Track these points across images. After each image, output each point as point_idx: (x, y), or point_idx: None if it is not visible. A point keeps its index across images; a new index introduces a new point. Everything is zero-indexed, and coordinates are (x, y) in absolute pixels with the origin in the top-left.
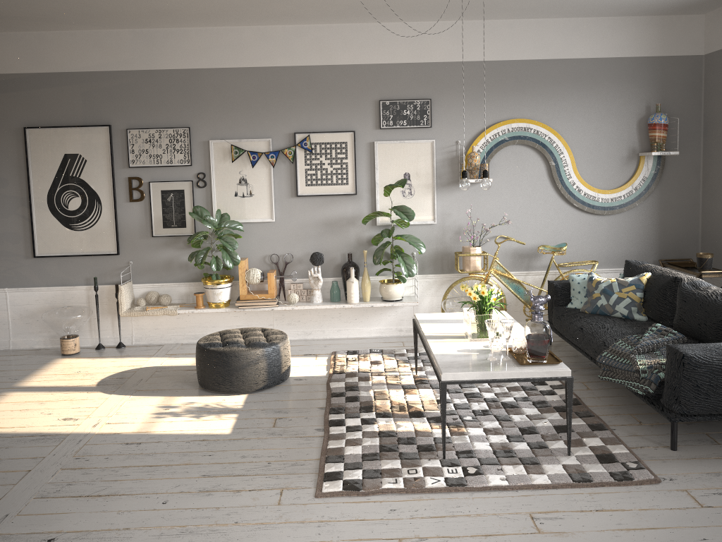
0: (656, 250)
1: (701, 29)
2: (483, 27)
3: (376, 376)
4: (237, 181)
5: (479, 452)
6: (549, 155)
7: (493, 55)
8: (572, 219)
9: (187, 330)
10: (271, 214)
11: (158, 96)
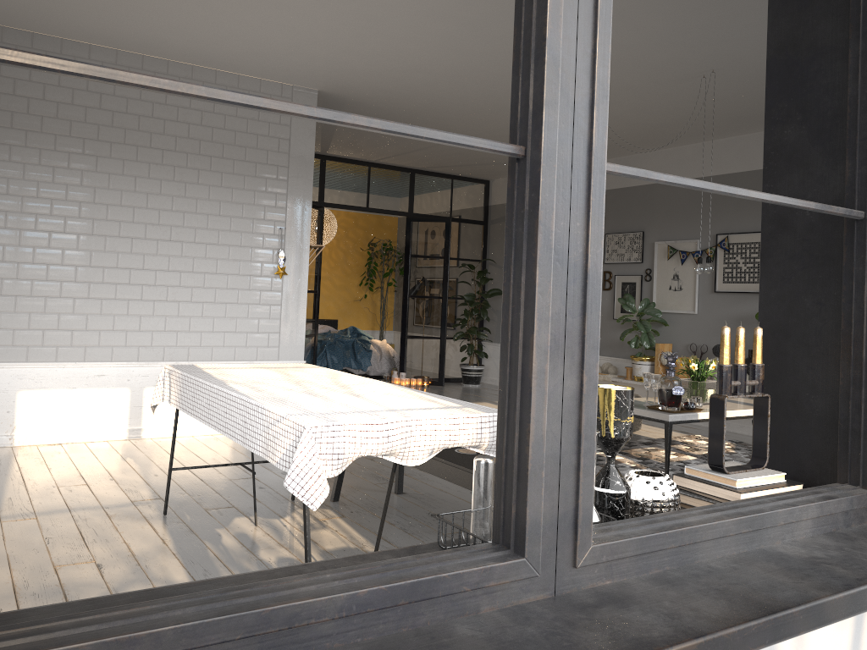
0: None
1: None
2: None
3: (682, 445)
4: (671, 277)
5: None
6: None
7: None
8: None
9: None
10: (693, 307)
11: (626, 207)
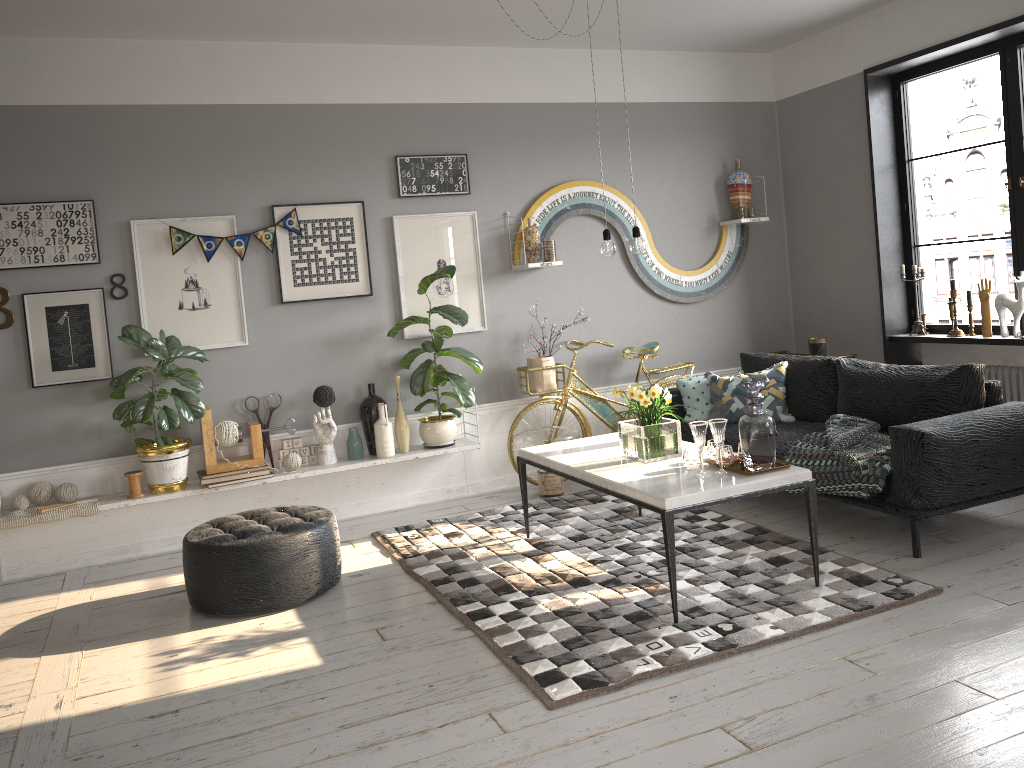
0: (748, 344)
1: (770, 70)
2: (526, 58)
3: (473, 549)
4: (181, 285)
5: (711, 606)
6: (621, 228)
7: (542, 95)
8: (653, 311)
9: (105, 541)
10: (241, 335)
11: (32, 149)
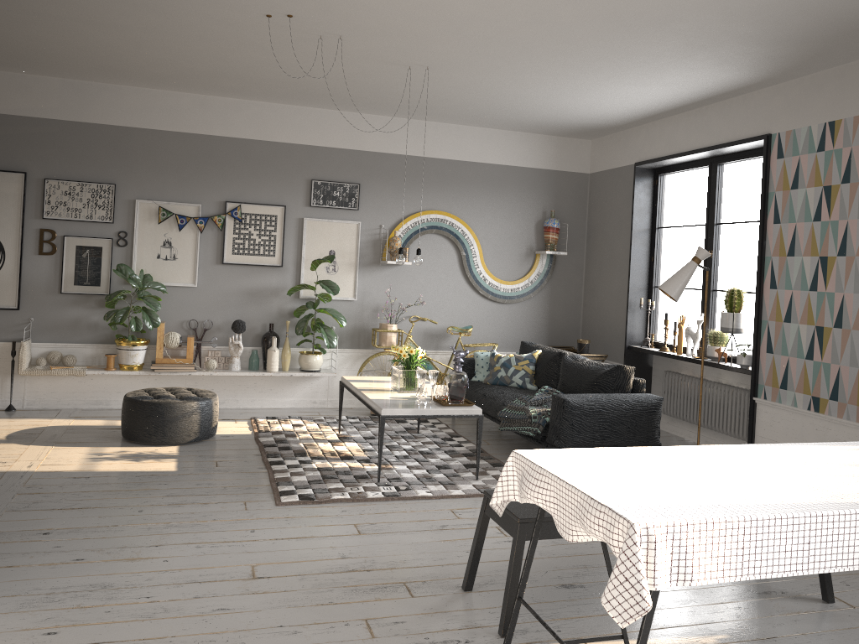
0: (545, 338)
1: (588, 152)
2: (411, 125)
3: (301, 434)
4: (161, 243)
5: (406, 478)
6: (461, 246)
7: (418, 151)
8: (477, 305)
9: (88, 395)
10: (193, 280)
11: (84, 149)
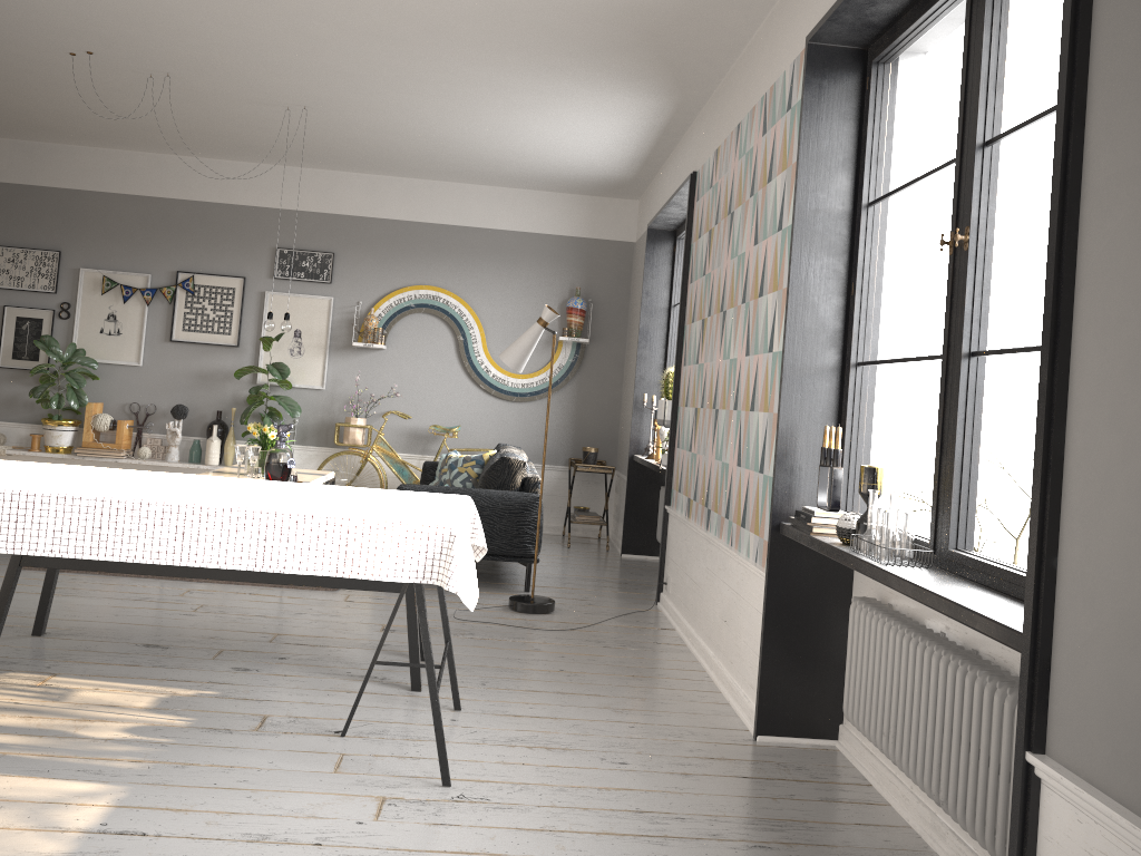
0: (569, 448)
1: (635, 215)
2: (400, 185)
3: None
4: (105, 317)
5: None
6: (458, 329)
7: (409, 215)
8: (478, 402)
9: None
10: (138, 358)
11: (31, 213)
